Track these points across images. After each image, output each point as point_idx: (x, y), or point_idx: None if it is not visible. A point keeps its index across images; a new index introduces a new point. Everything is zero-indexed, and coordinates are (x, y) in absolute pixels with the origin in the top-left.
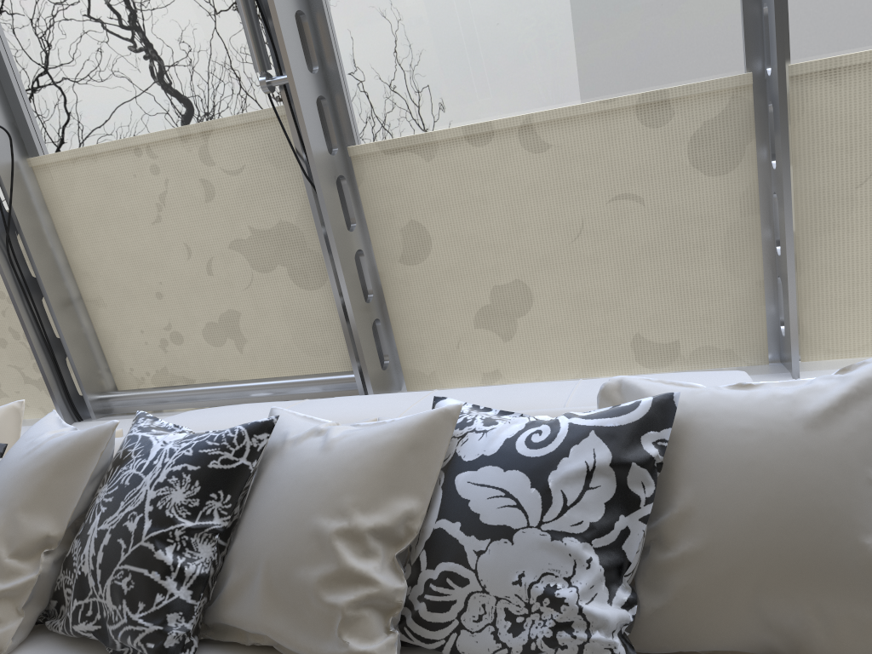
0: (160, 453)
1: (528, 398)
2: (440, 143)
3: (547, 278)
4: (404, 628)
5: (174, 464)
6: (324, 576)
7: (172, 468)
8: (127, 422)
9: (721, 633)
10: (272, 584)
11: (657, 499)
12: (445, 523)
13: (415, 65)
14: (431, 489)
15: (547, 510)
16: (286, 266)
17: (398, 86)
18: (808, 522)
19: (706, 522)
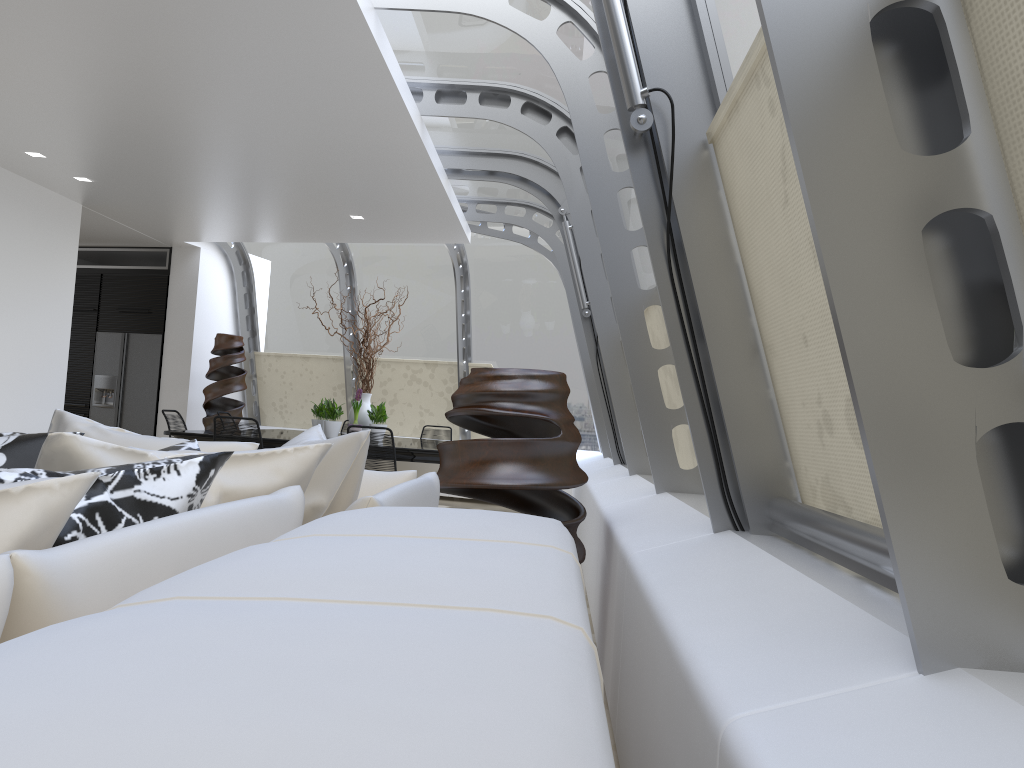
0: None
1: None
2: None
3: None
4: None
5: None
6: None
7: None
8: (739, 547)
9: None
10: None
11: None
12: None
13: None
14: None
15: None
16: None
17: None
18: None
19: None
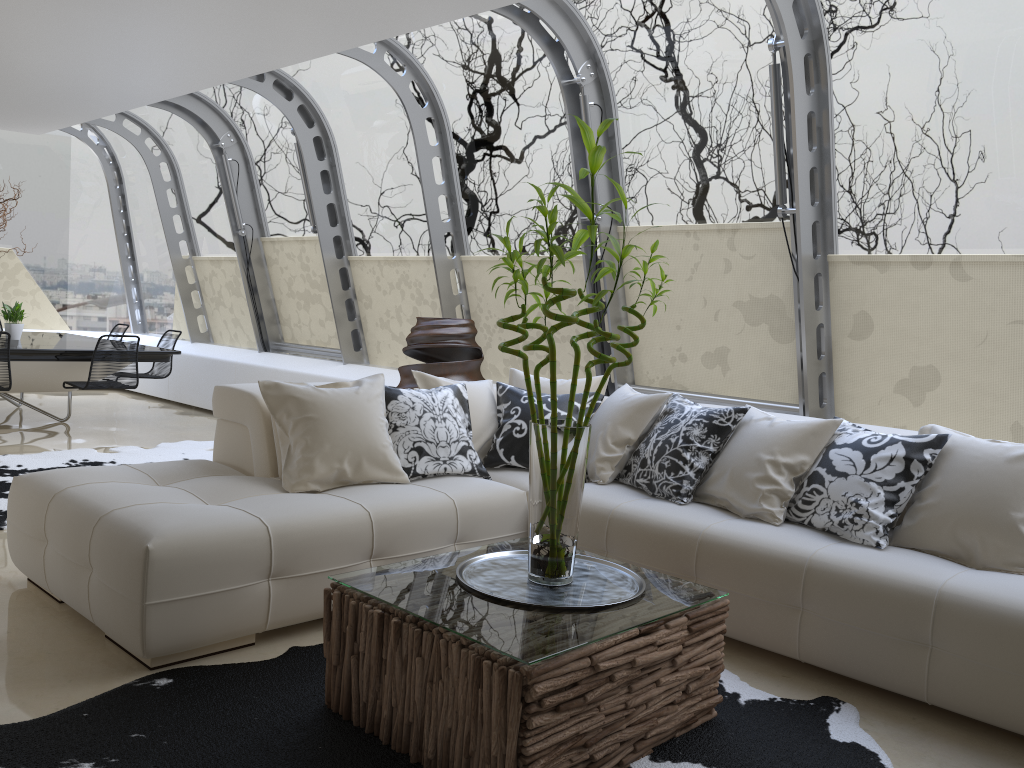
0: (689, 412)
1: (894, 433)
2: (892, 263)
3: (954, 368)
4: (789, 510)
5: (696, 418)
6: (757, 477)
7: (695, 419)
8: None
9: (935, 541)
10: (733, 477)
11: (925, 481)
12: (819, 468)
13: (885, 208)
14: (817, 454)
15: (866, 469)
16: (768, 325)
17: (871, 220)
18: (987, 500)
19: (941, 492)
